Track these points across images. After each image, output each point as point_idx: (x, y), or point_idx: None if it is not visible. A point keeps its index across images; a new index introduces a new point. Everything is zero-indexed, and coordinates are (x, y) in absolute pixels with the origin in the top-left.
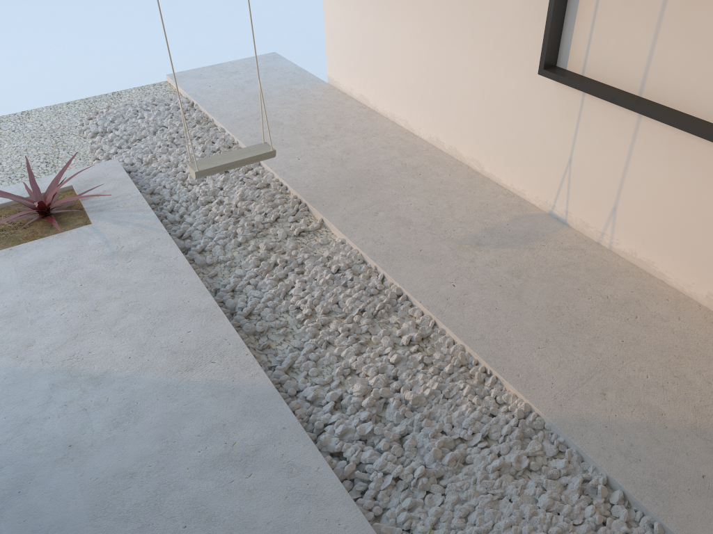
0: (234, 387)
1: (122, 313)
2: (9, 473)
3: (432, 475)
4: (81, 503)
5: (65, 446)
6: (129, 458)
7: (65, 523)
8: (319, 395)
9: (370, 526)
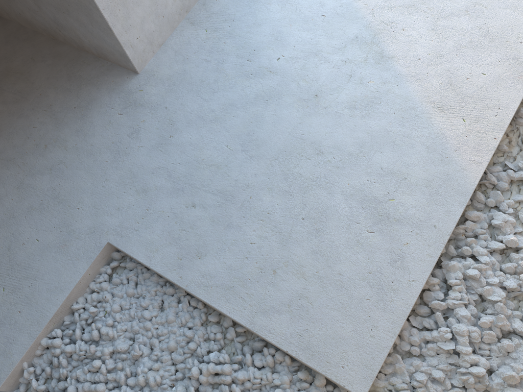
0: (448, 157)
1: (461, 10)
2: (274, 83)
3: (482, 384)
4: (280, 142)
5: (313, 93)
6: (331, 140)
7: (262, 145)
8: (502, 229)
9: (385, 355)
